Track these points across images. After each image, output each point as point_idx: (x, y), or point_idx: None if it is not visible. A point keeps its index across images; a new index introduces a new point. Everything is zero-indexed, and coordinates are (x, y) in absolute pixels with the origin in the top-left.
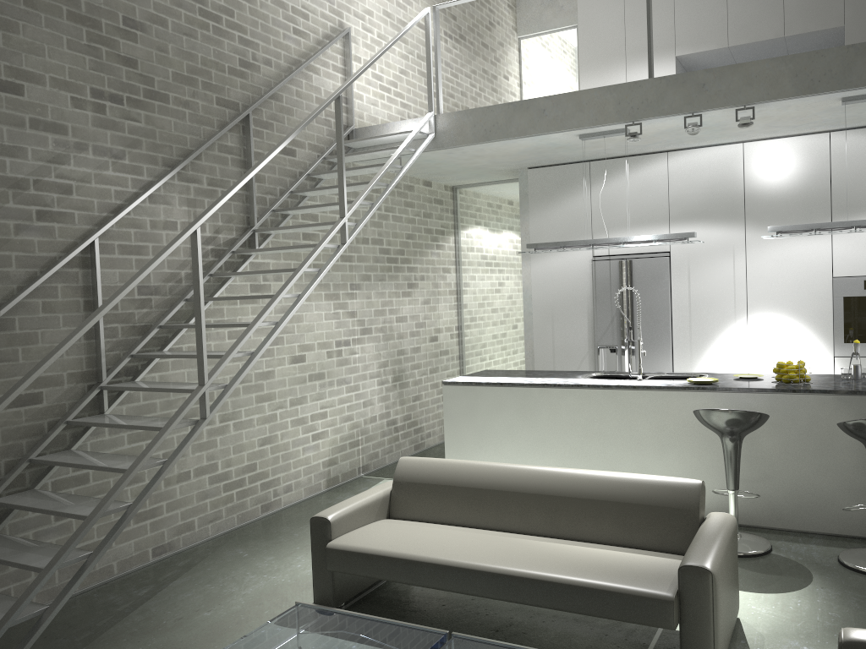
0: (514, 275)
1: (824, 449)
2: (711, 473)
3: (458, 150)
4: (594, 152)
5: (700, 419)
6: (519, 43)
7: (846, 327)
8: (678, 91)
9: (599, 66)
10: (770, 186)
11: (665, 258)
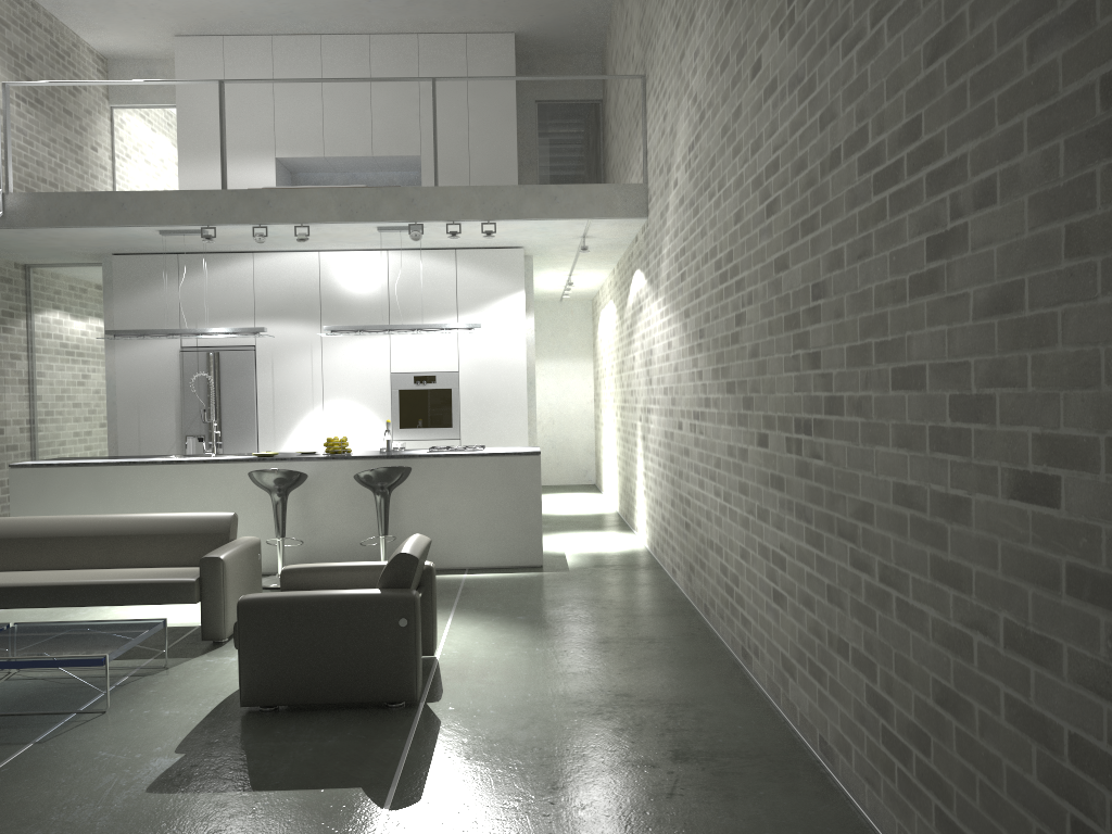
0: (99, 365)
1: (355, 503)
2: (270, 531)
3: (31, 231)
4: (180, 246)
5: (253, 480)
6: (112, 112)
7: (402, 415)
8: (248, 204)
9: (199, 154)
10: (342, 292)
11: (251, 351)
